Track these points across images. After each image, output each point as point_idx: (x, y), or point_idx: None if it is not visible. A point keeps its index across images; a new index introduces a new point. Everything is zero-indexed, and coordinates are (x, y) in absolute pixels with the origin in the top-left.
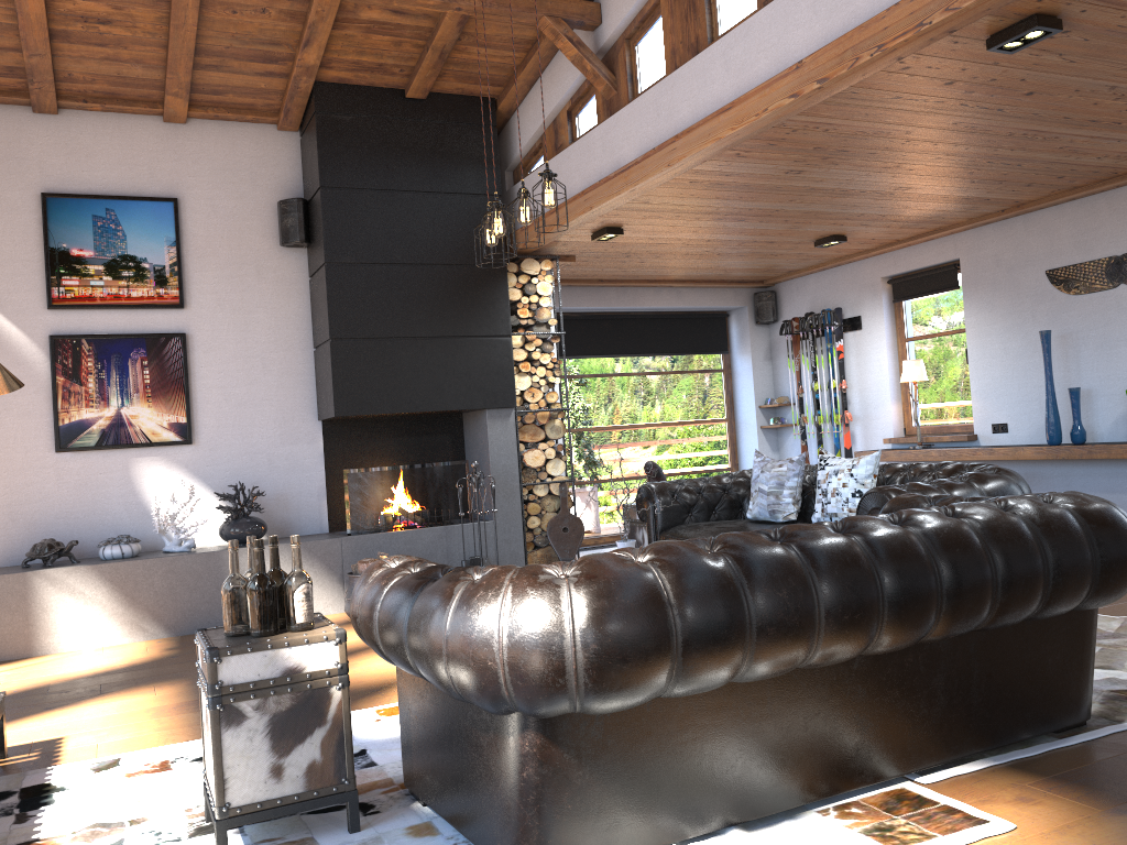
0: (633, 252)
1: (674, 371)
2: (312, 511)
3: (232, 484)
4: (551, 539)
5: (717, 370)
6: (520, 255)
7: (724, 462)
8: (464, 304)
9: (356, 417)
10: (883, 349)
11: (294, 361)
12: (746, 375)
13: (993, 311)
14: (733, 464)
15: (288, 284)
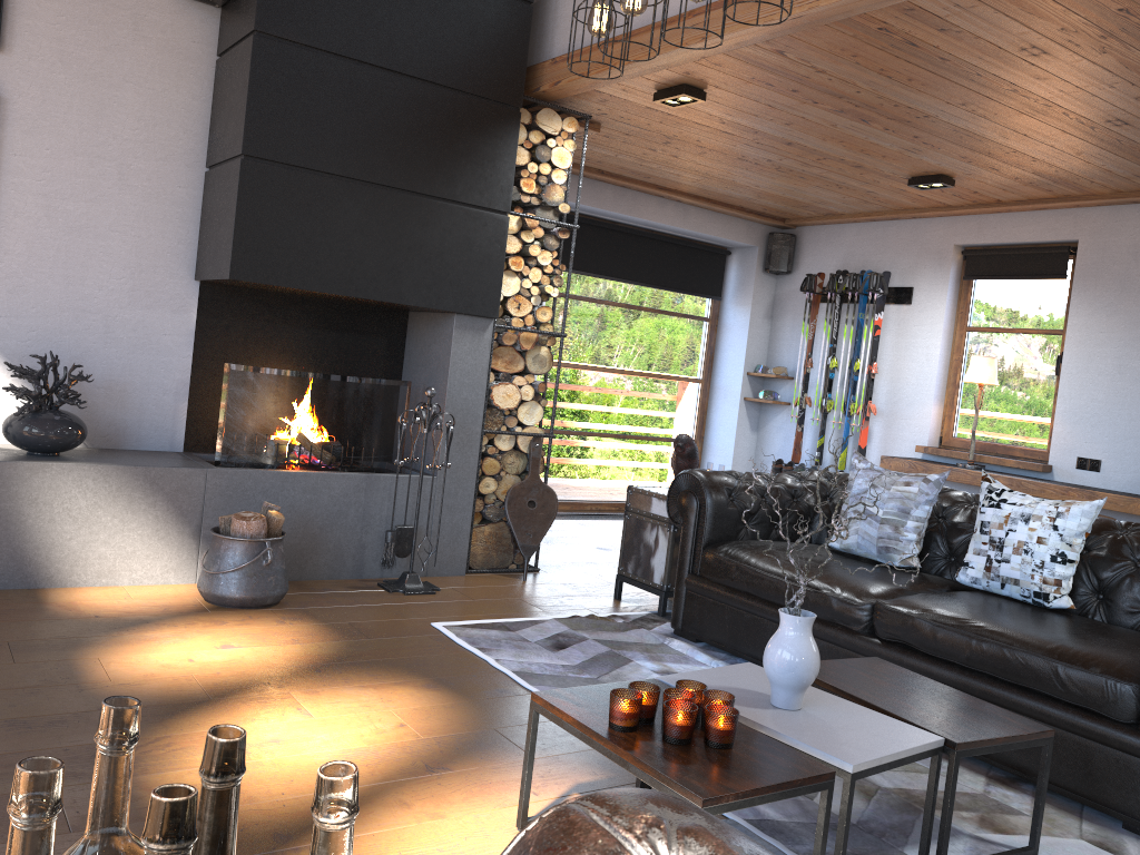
0: (679, 138)
1: (654, 309)
2: (161, 415)
3: (38, 353)
4: (510, 514)
5: (702, 318)
6: (540, 101)
7: (689, 432)
8: (454, 151)
9: (256, 287)
10: (936, 334)
11: (171, 180)
12: (739, 332)
13: (1113, 316)
14: (698, 437)
15: (182, 58)
